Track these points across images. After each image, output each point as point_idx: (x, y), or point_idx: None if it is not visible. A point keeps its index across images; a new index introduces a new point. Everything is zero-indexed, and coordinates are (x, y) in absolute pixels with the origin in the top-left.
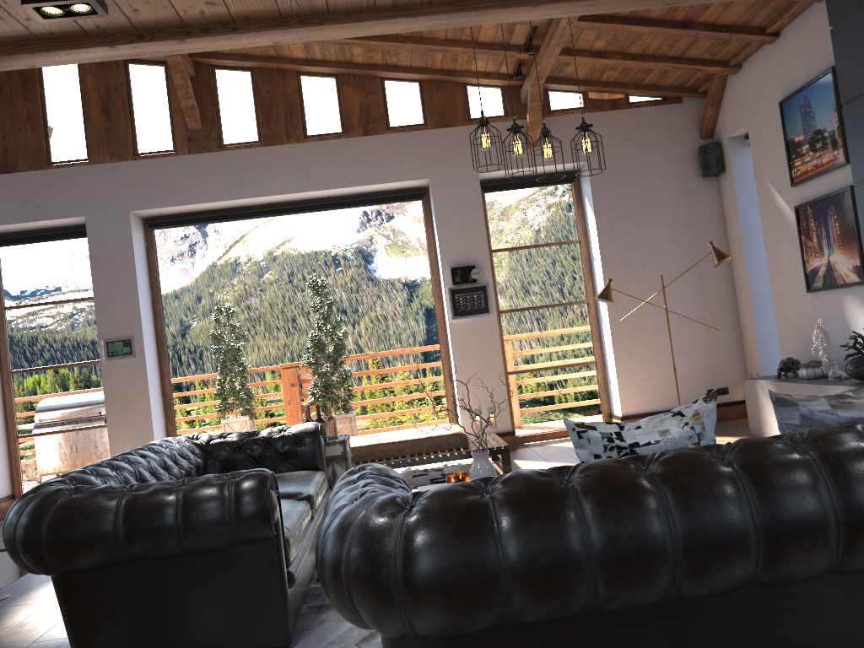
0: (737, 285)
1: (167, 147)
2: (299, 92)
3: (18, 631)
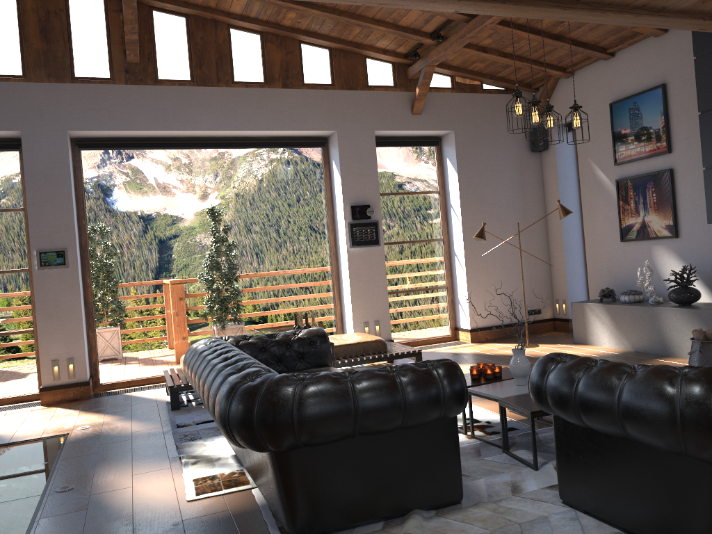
0: (551, 234)
1: (104, 75)
2: (229, 42)
3: (146, 513)
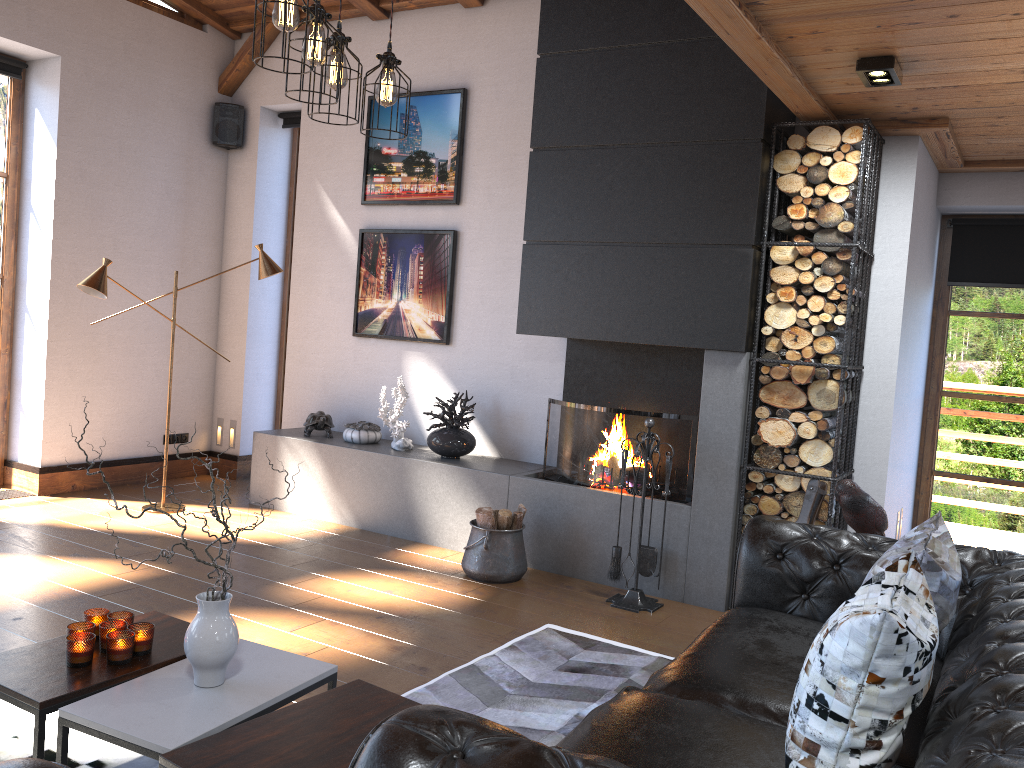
0: (227, 301)
1: None
2: None
3: None
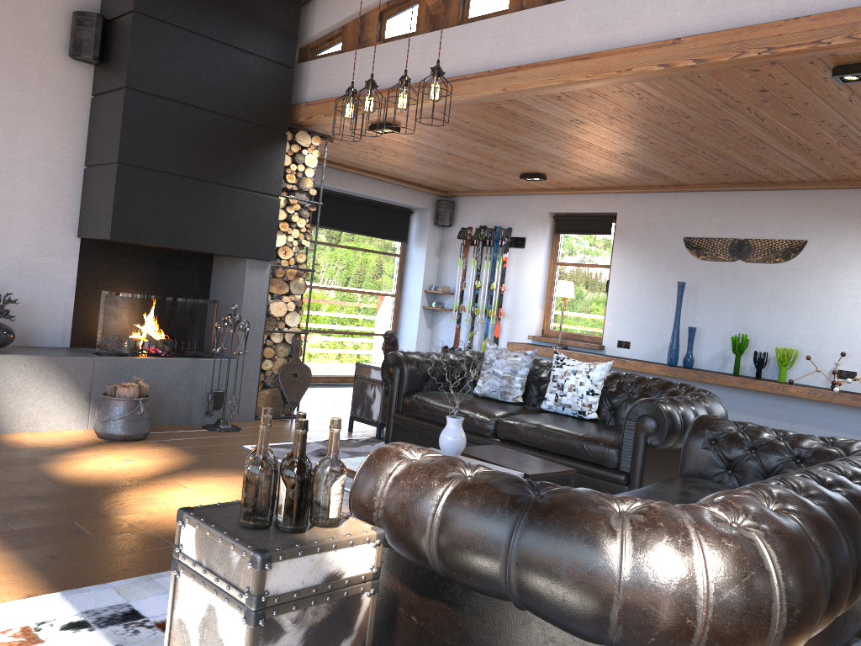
0: None
1: None
2: None
3: None
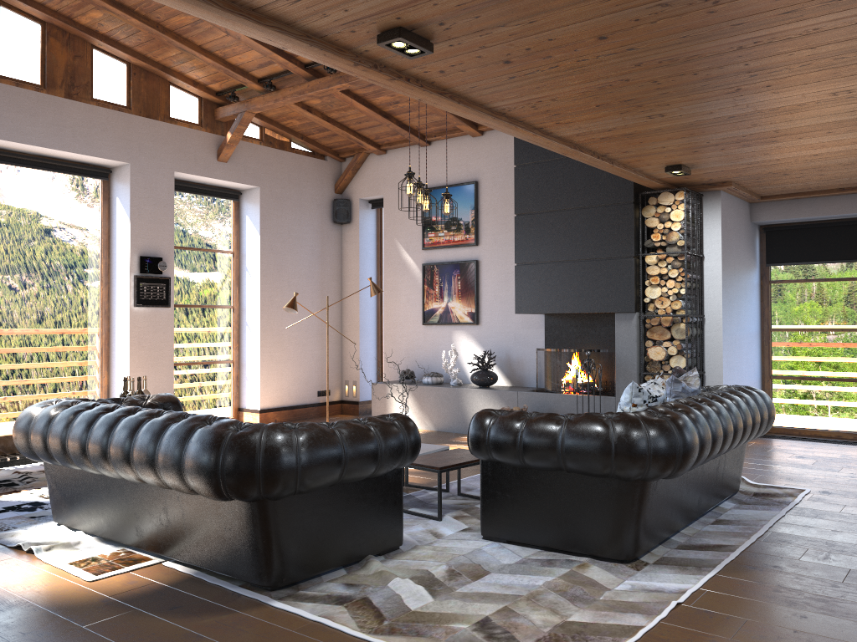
0: (346, 311)
1: None
2: None
3: (46, 597)
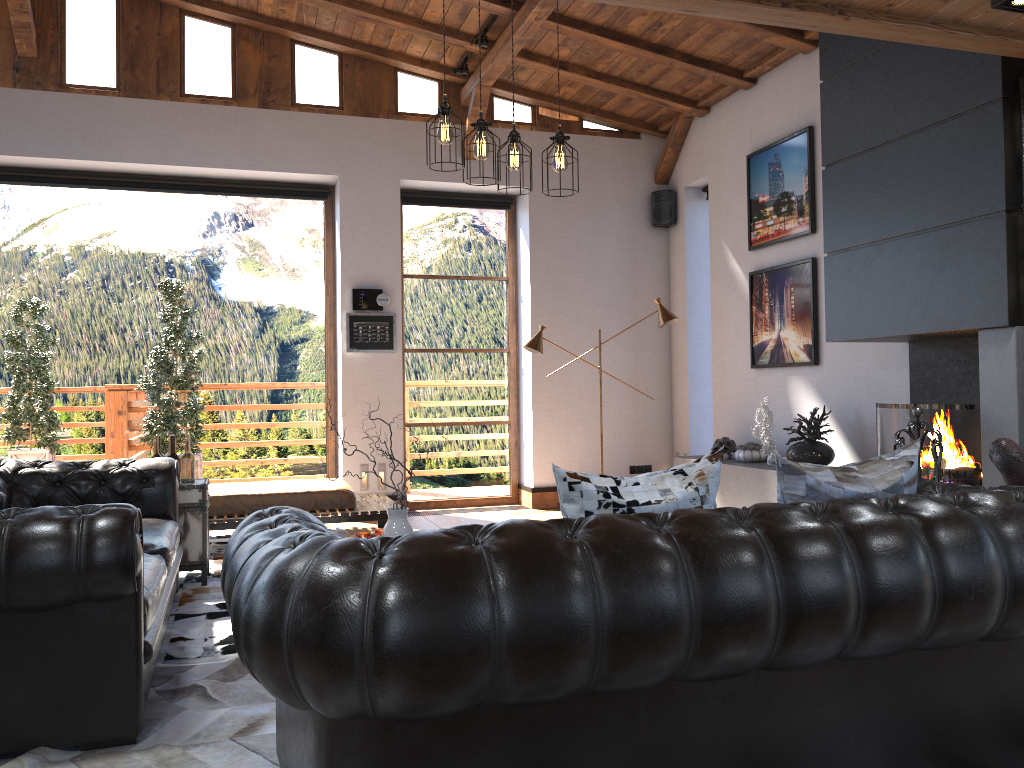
0: (675, 353)
1: None
2: (181, 36)
3: None
